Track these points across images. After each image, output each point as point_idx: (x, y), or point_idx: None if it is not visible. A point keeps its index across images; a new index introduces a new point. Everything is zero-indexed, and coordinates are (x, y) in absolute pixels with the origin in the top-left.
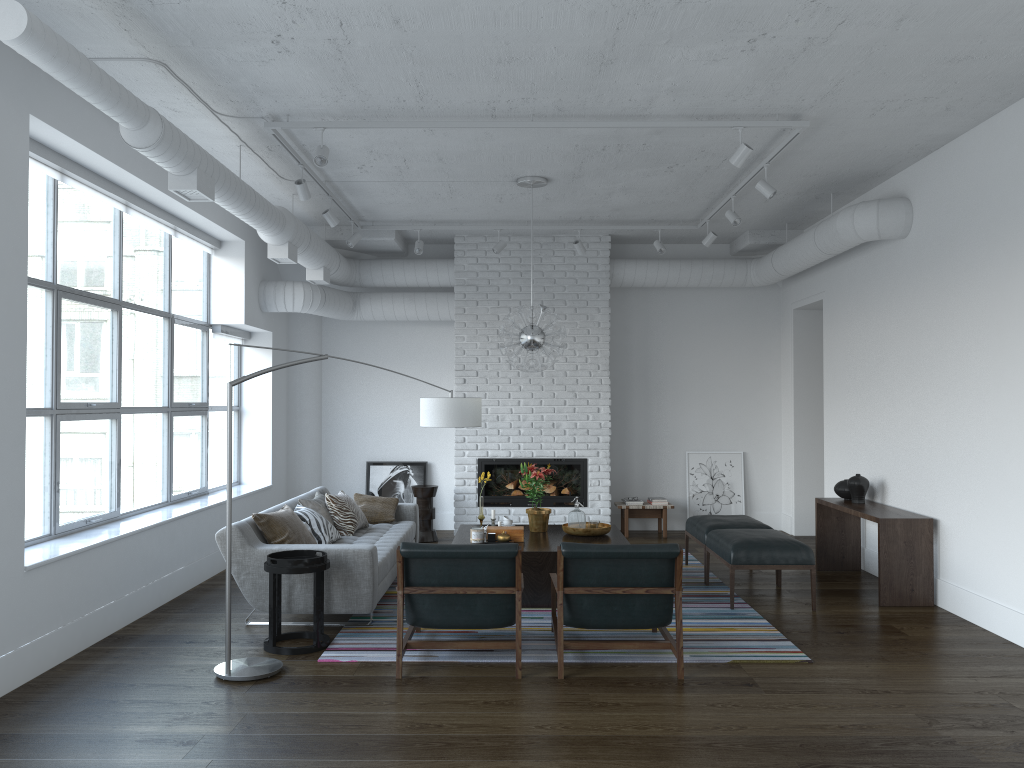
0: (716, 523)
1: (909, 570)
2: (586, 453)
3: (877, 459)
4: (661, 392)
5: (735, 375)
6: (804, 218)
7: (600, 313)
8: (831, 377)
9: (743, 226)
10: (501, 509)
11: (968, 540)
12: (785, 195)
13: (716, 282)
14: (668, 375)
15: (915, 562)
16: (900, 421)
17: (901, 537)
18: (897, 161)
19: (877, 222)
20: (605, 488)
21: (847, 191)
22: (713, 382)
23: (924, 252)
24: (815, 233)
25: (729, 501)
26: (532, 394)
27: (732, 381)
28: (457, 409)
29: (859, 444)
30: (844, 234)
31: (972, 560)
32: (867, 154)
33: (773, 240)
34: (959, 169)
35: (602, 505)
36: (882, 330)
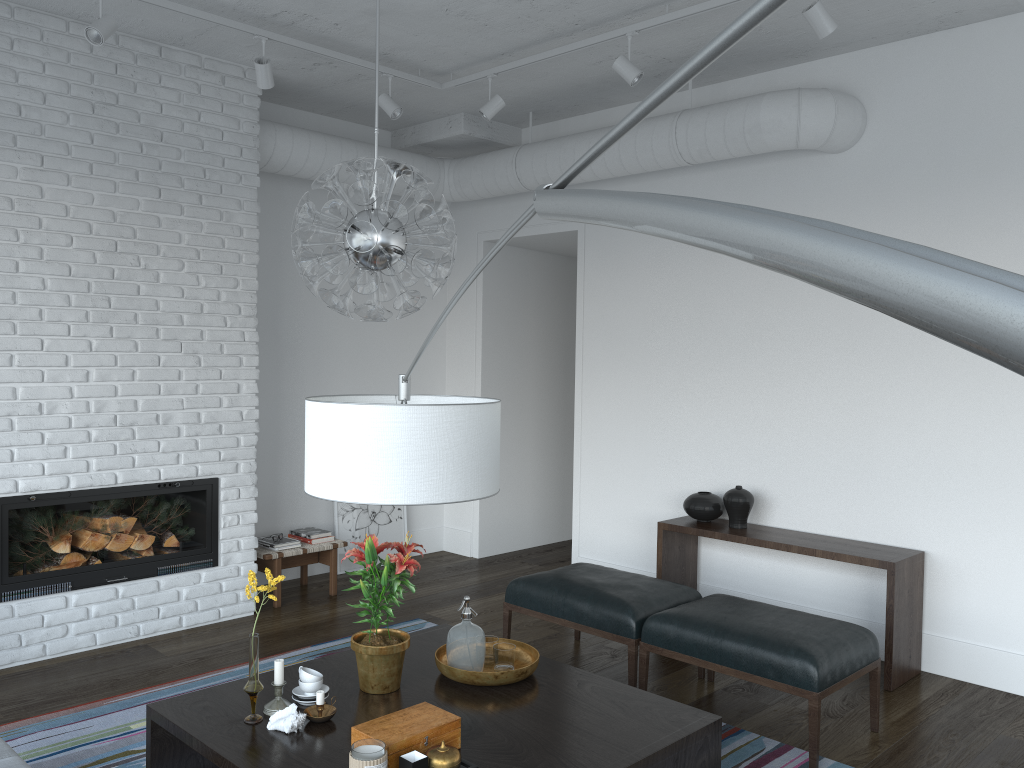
0: (625, 595)
1: (909, 630)
2: (218, 468)
3: (739, 461)
4: (298, 355)
5: (395, 331)
6: (566, 108)
7: (243, 211)
8: (601, 342)
9: (472, 103)
10: (49, 600)
11: (1012, 583)
12: (641, 58)
13: (400, 186)
14: (309, 328)
15: (913, 617)
16: (813, 411)
17: (906, 585)
18: (873, 36)
19: (836, 121)
20: (249, 528)
21: (710, 74)
22: (368, 341)
23: (899, 175)
24: (679, 127)
25: (389, 519)
26: (116, 358)
27: (391, 340)
28: (486, 440)
29: (685, 439)
30: (773, 132)
31: (1023, 610)
32: (887, 9)
33: (490, 135)
34: (1015, 61)
35: (244, 559)
36: (763, 281)
